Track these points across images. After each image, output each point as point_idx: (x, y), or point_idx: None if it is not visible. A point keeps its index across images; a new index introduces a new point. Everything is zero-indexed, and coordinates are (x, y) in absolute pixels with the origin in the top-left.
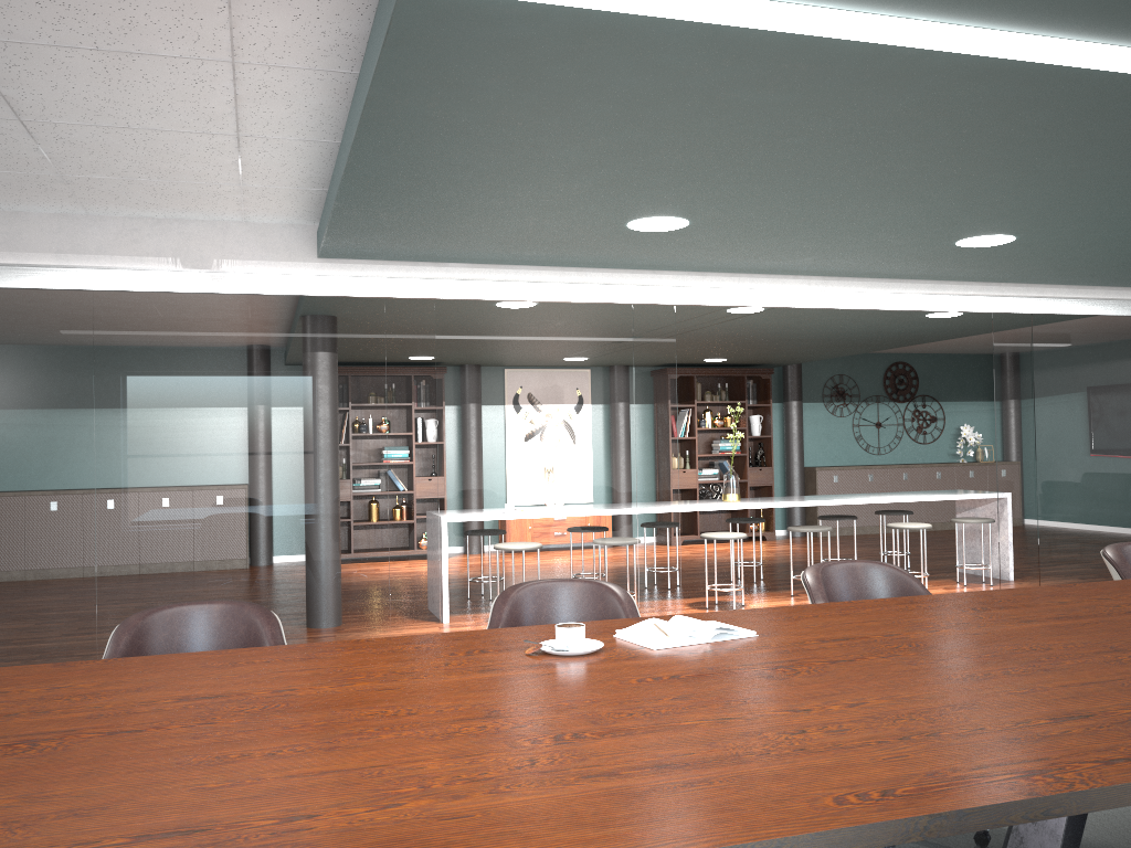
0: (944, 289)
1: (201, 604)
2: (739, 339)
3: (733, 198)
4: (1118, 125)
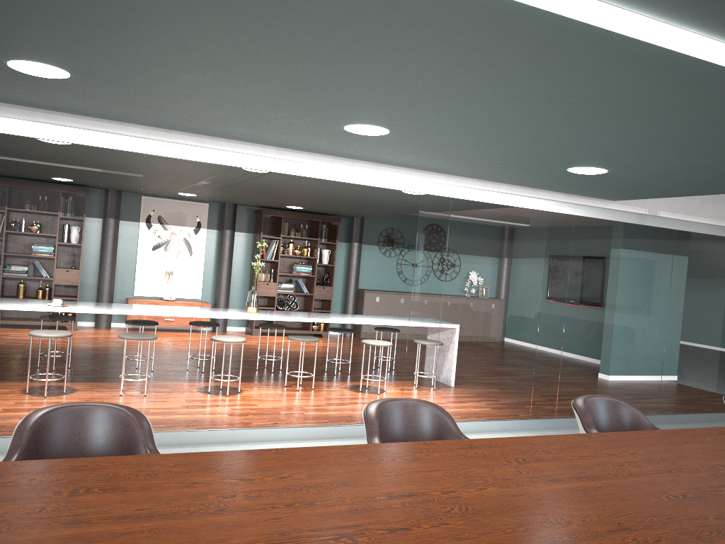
0: (380, 170)
1: None
2: (289, 193)
3: (65, 47)
4: (333, 5)
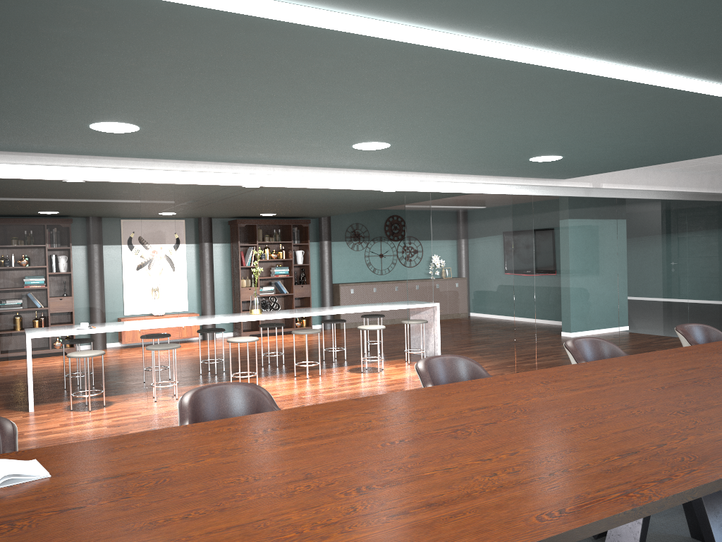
0: (370, 175)
1: None
2: (270, 202)
3: (153, 110)
4: (386, 71)
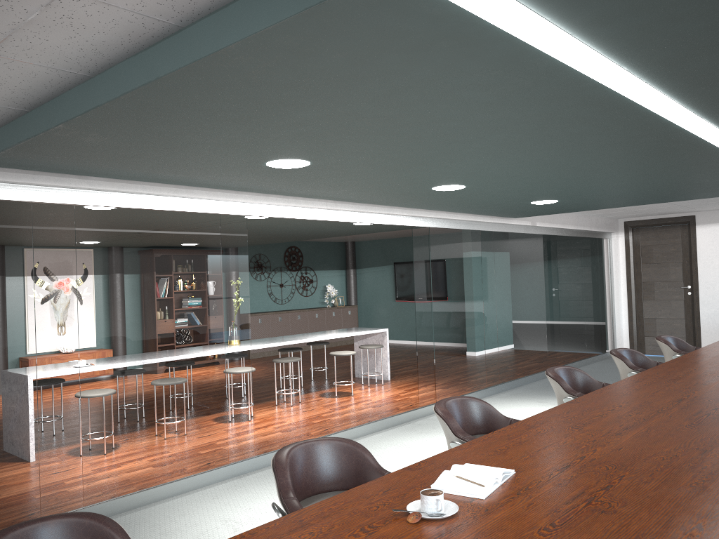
0: (393, 211)
1: (34, 524)
2: None
3: (360, 152)
4: (603, 137)
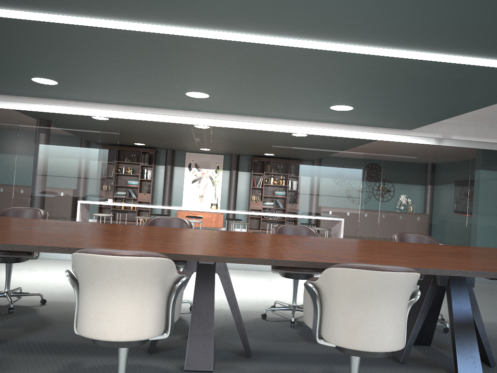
0: (244, 119)
1: None
2: (246, 143)
3: (38, 70)
4: (82, 40)
